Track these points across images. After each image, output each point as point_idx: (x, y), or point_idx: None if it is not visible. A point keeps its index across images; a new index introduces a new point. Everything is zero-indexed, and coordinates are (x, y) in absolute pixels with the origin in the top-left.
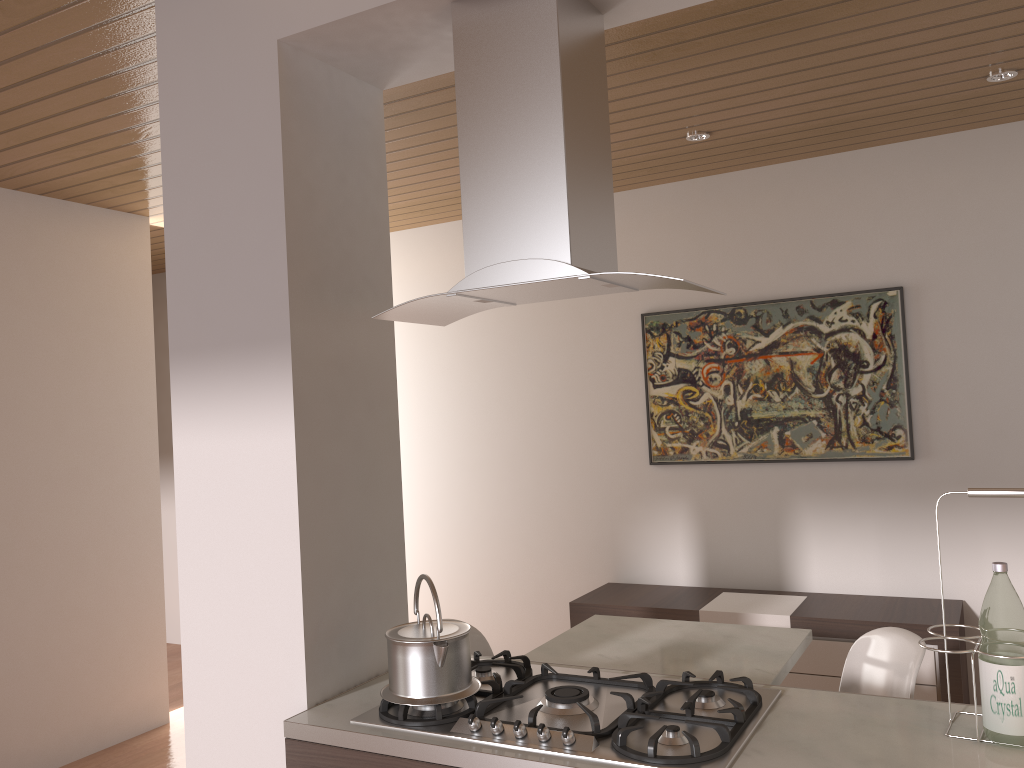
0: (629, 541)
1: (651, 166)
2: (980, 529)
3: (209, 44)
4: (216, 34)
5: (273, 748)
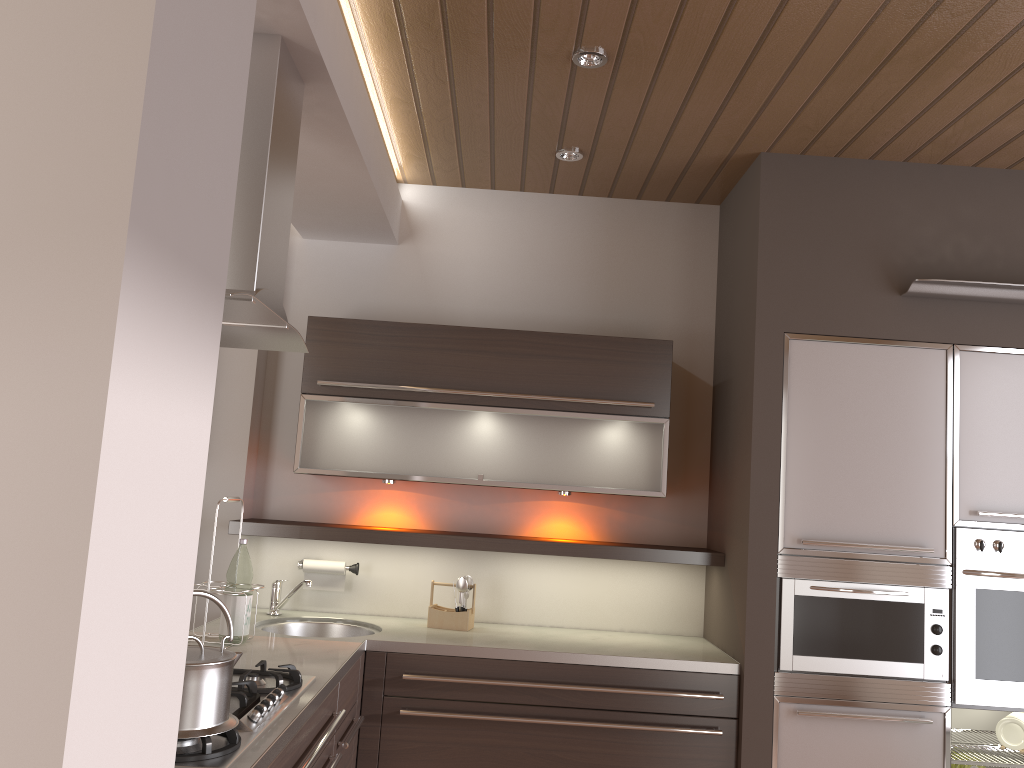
0: None
1: None
2: None
3: None
4: None
5: None
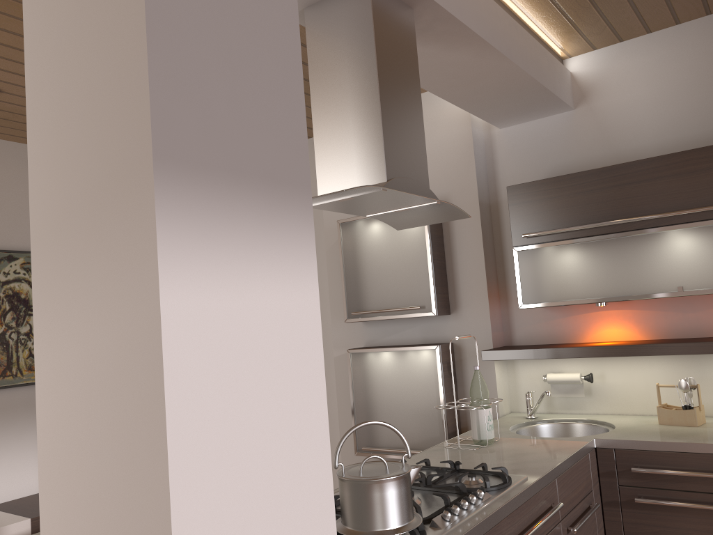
0: None
1: None
2: None
3: None
4: None
5: None
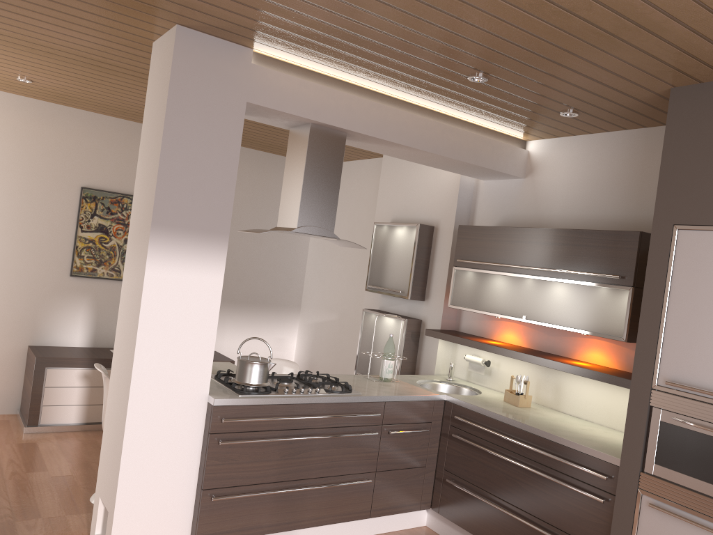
0: (46, 320)
1: (127, 112)
2: (226, 320)
3: (207, 82)
4: (213, 79)
5: (185, 415)
